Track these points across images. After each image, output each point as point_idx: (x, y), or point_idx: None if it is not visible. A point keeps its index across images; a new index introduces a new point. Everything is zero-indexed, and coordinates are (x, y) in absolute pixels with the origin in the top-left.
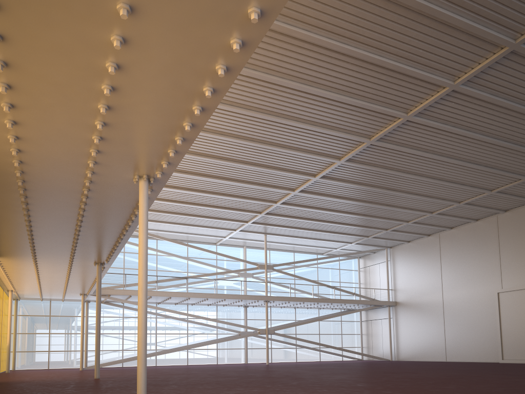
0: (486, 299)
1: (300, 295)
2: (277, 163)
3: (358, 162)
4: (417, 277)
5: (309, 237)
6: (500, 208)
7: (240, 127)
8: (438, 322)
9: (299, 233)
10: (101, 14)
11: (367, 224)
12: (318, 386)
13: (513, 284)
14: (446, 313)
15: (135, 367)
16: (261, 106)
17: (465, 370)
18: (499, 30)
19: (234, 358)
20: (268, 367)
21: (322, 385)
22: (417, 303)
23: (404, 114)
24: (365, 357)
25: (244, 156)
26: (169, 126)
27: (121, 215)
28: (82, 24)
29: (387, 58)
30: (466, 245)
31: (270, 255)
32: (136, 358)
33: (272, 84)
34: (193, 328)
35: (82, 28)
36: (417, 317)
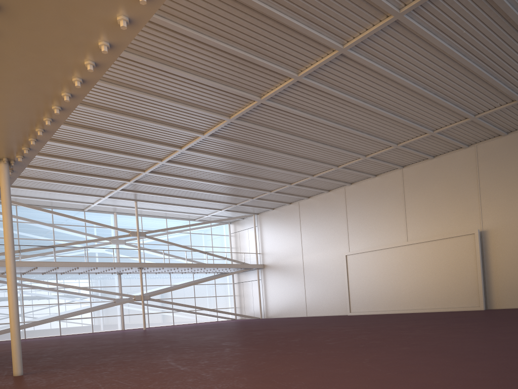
0: (337, 261)
1: (174, 261)
2: (143, 134)
3: (221, 137)
4: (281, 241)
5: (180, 204)
6: (346, 181)
7: (102, 99)
8: (300, 282)
9: (170, 200)
10: None
11: (234, 193)
12: (188, 348)
13: (358, 248)
14: (306, 274)
15: (1, 341)
16: (122, 80)
17: (316, 324)
18: (329, 35)
19: (110, 325)
20: (145, 332)
21: (191, 346)
22: (281, 265)
23: (258, 98)
24: (238, 316)
25: (108, 126)
26: (29, 120)
27: None
28: None
29: (238, 48)
30: (321, 213)
31: (142, 221)
32: (2, 332)
33: (132, 61)
34: (64, 297)
35: None
36: (282, 278)
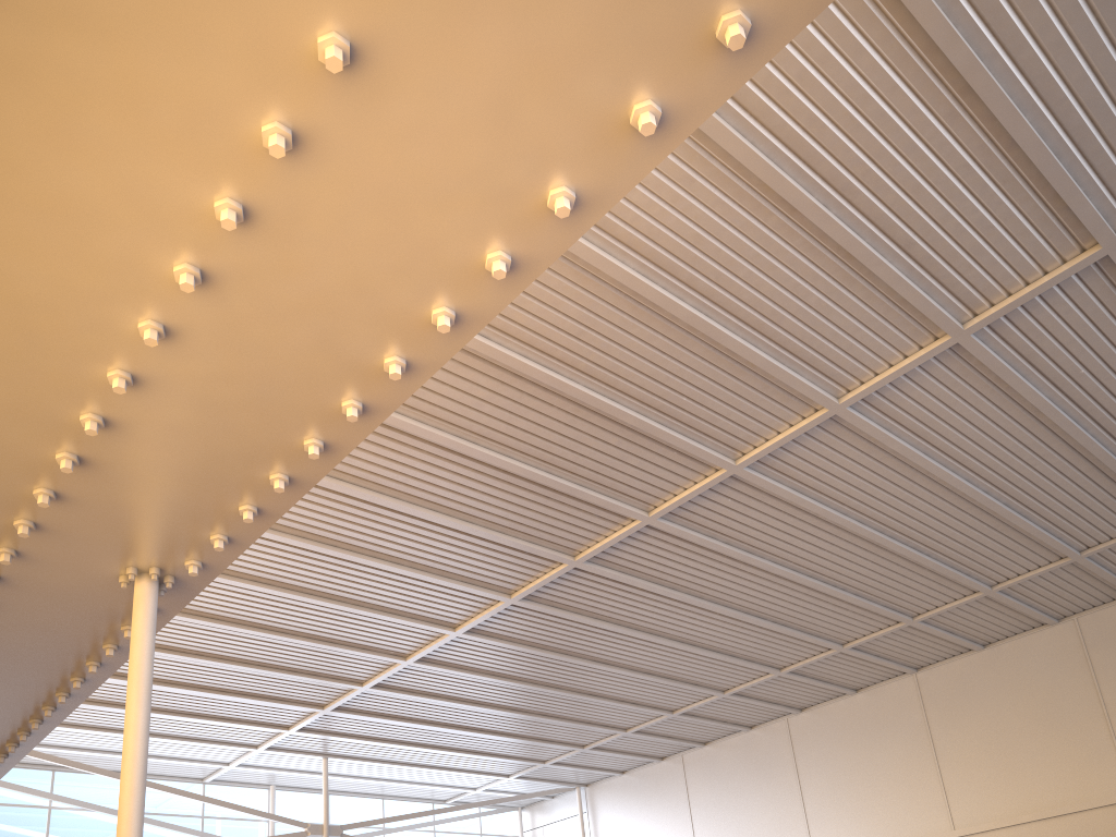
0: None
1: None
2: (380, 597)
3: (546, 604)
4: None
5: (421, 764)
6: (792, 704)
7: (313, 516)
8: None
9: (402, 754)
10: (216, 139)
11: (546, 735)
12: None
13: None
14: None
15: None
16: (367, 474)
17: None
18: (814, 378)
19: None
20: None
21: None
22: None
23: (644, 513)
24: None
25: (309, 577)
26: (267, 444)
27: (44, 677)
28: (155, 157)
29: (624, 405)
30: (736, 777)
31: (330, 805)
32: None
33: (397, 432)
34: None
35: (151, 166)
36: None
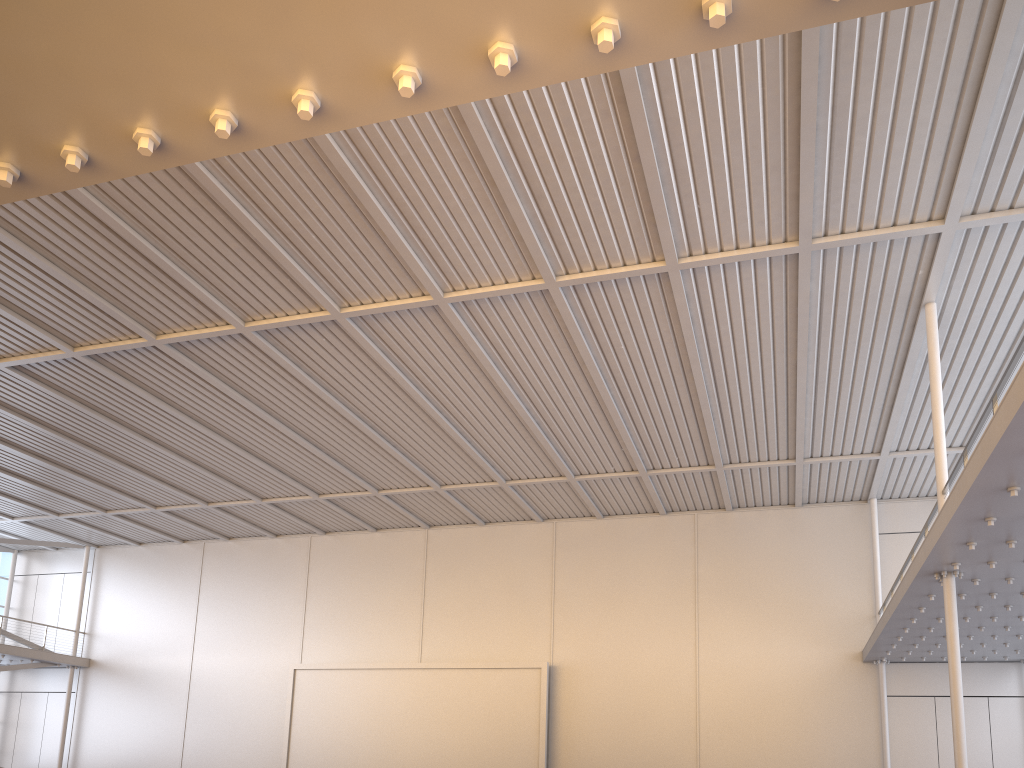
0: (272, 678)
1: None
2: None
3: (111, 369)
4: (146, 616)
5: None
6: (319, 526)
7: None
8: (175, 712)
9: None
10: None
11: (69, 490)
12: None
13: (321, 659)
14: (194, 695)
15: None
16: None
17: None
18: (431, 268)
19: None
20: None
21: None
22: (137, 668)
23: (241, 322)
24: None
25: None
26: None
27: None
28: None
29: (255, 218)
30: (251, 576)
31: None
32: None
33: None
34: None
35: None
36: (132, 697)
